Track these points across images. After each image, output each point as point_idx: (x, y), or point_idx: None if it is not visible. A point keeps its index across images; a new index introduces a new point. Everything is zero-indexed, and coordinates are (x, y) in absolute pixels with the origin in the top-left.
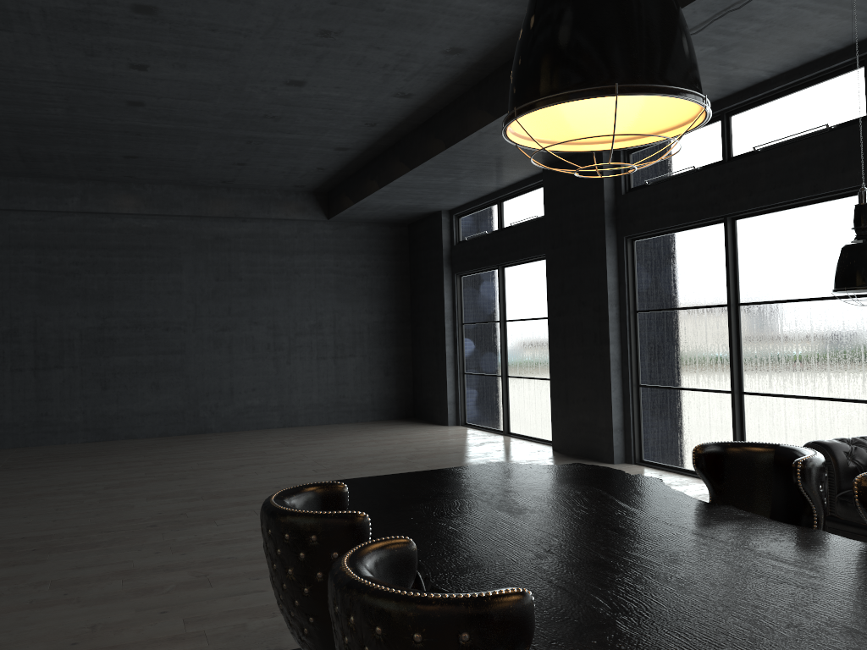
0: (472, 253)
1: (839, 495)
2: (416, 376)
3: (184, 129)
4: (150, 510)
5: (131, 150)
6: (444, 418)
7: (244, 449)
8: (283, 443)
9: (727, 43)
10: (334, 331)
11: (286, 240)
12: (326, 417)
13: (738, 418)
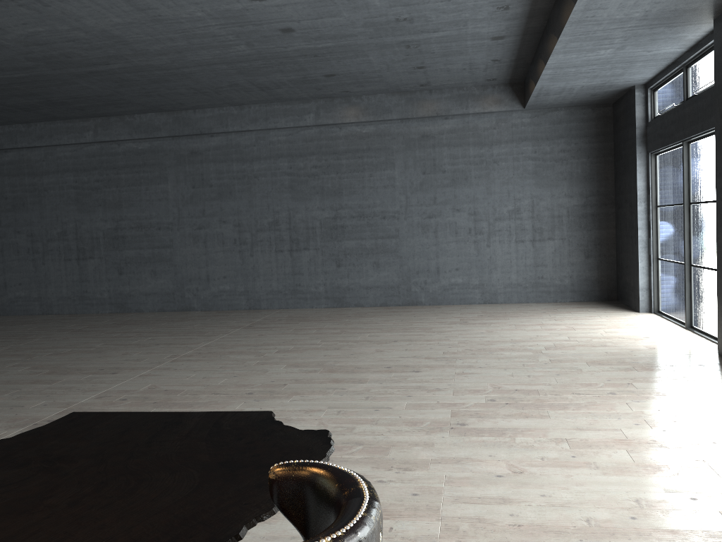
0: (662, 129)
1: None
2: (618, 259)
3: (344, 45)
4: (270, 377)
5: (324, 69)
6: (637, 304)
7: (421, 324)
8: (461, 320)
9: None
10: (532, 215)
11: (485, 132)
12: (524, 296)
13: None
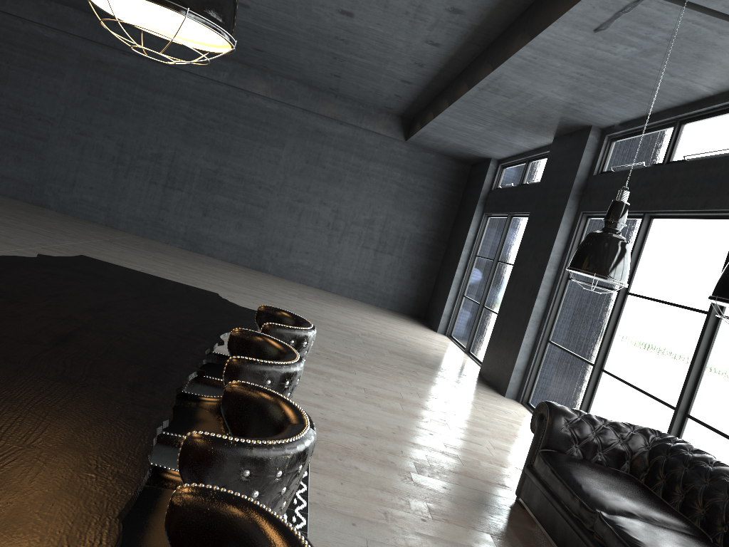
0: (498, 199)
1: (542, 450)
2: (435, 287)
3: (284, 35)
4: None
5: (256, 44)
6: (437, 326)
7: (266, 288)
8: (299, 295)
9: (646, 47)
10: (382, 230)
11: (368, 148)
12: (354, 293)
13: (591, 390)
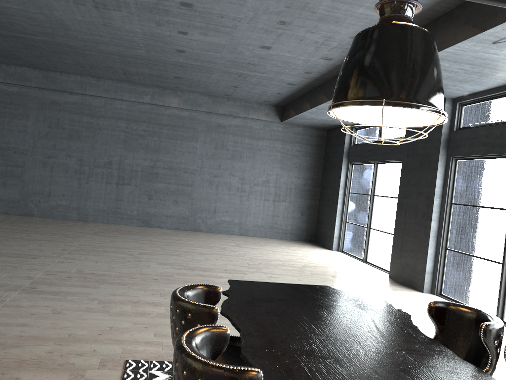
0: (361, 152)
1: None
2: (319, 218)
3: (205, 66)
4: (156, 270)
5: (178, 74)
6: (331, 246)
7: (215, 244)
8: (236, 244)
9: None
10: (275, 185)
11: (256, 131)
12: (264, 233)
13: (504, 281)
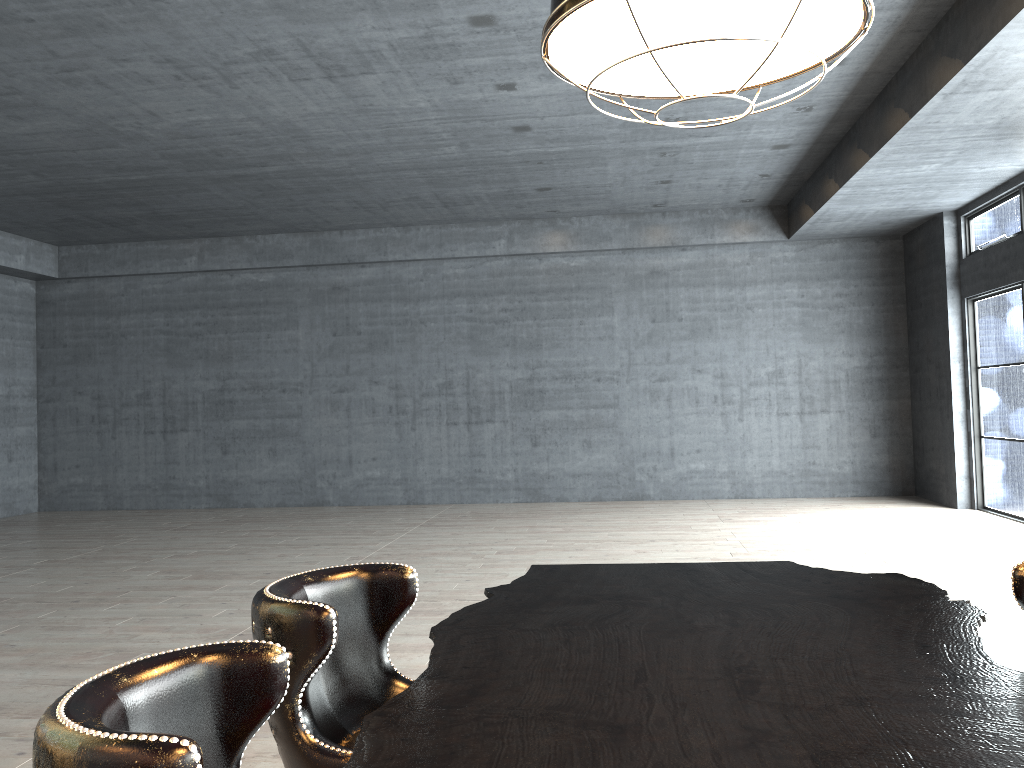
0: (986, 267)
1: None
2: (916, 439)
3: (584, 150)
4: None
5: (540, 181)
6: (952, 498)
7: (669, 522)
8: (720, 517)
9: None
10: (799, 380)
11: (735, 269)
12: (790, 489)
13: None
